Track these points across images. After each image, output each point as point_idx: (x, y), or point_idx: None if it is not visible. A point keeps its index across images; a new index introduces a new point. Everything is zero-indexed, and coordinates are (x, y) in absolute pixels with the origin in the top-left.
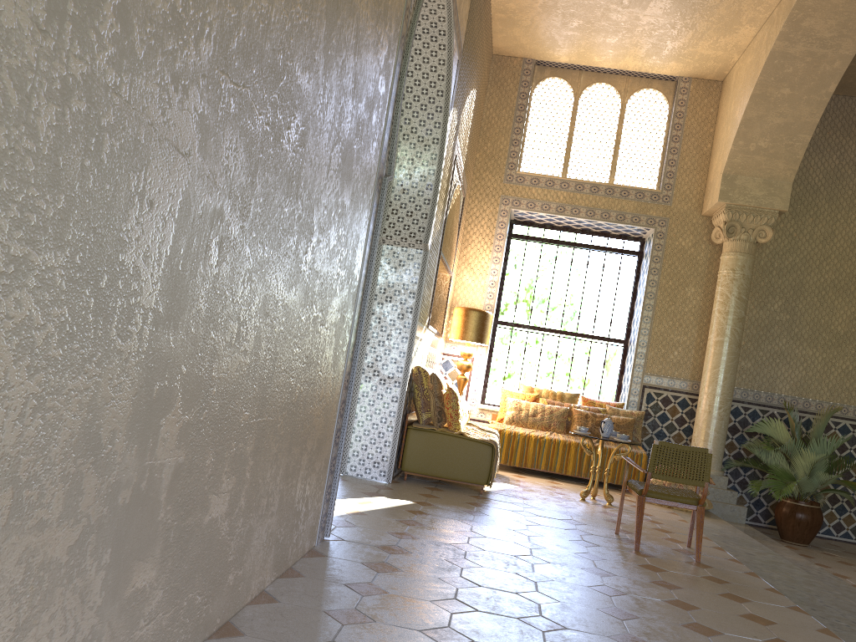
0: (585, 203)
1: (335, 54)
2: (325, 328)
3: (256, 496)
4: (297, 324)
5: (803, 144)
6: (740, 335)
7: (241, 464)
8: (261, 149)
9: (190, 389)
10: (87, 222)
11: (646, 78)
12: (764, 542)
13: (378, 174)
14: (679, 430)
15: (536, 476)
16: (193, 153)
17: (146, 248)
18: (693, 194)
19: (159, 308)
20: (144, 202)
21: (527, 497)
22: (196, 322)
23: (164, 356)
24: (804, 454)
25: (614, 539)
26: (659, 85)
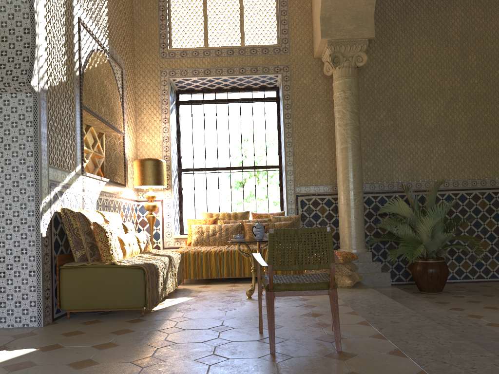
0: (225, 64)
1: None
2: None
3: None
4: None
5: None
6: (358, 140)
7: None
8: None
9: None
10: None
11: None
12: (407, 300)
13: None
14: (329, 223)
15: (221, 283)
16: None
17: None
18: (304, 43)
19: None
20: None
21: (193, 308)
22: None
23: None
24: (424, 221)
25: (254, 342)
26: None
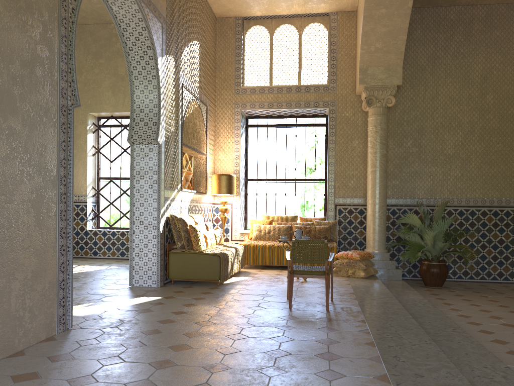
0: (285, 99)
1: None
2: (15, 205)
3: None
4: None
5: (403, 41)
6: (385, 165)
7: None
8: None
9: None
10: None
11: (311, 16)
12: (403, 290)
13: (59, 105)
14: (360, 228)
15: (272, 269)
16: None
17: None
18: (349, 83)
19: None
20: None
21: (250, 283)
22: None
23: None
24: (428, 232)
25: (282, 302)
26: (320, 19)
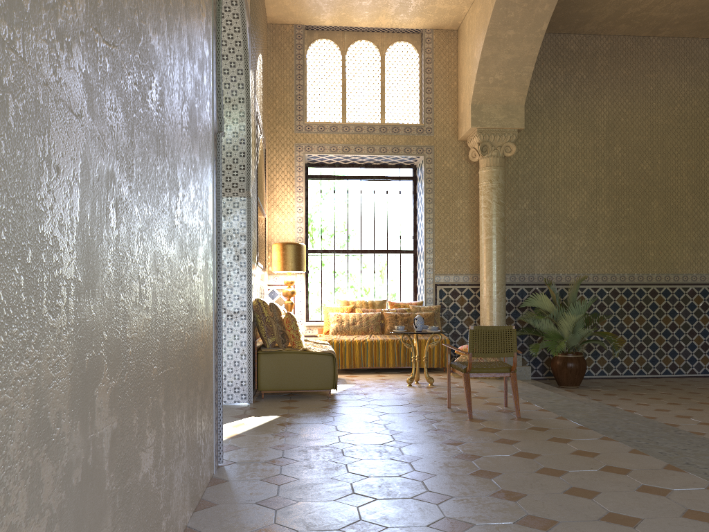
0: (365, 142)
1: (173, 17)
2: (197, 276)
3: (171, 443)
4: (178, 276)
5: (528, 74)
6: (503, 232)
7: (157, 416)
8: (134, 109)
9: (112, 354)
10: (6, 193)
11: (397, 32)
12: (551, 391)
13: (213, 130)
14: (468, 315)
15: (365, 374)
16: (84, 114)
17: (60, 216)
18: (449, 124)
19: (78, 278)
20: (51, 168)
21: (367, 392)
22: (108, 286)
23: (88, 326)
24: (567, 317)
25: (450, 412)
26: (409, 38)
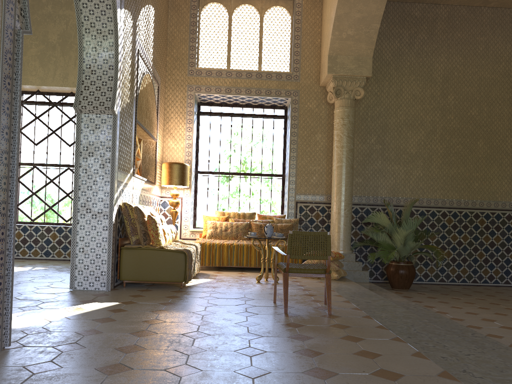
0: (244, 85)
1: None
2: None
3: None
4: None
5: (375, 30)
6: (352, 161)
7: None
8: None
9: None
10: None
11: None
12: (380, 292)
13: (4, 23)
14: (322, 227)
15: (231, 271)
16: None
17: None
18: (313, 73)
19: None
20: None
21: (217, 286)
22: None
23: None
24: (399, 231)
25: (272, 307)
26: (283, 3)
